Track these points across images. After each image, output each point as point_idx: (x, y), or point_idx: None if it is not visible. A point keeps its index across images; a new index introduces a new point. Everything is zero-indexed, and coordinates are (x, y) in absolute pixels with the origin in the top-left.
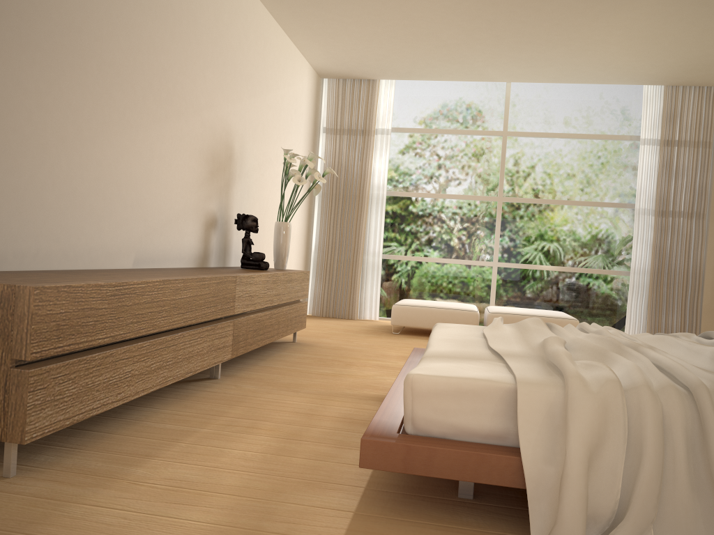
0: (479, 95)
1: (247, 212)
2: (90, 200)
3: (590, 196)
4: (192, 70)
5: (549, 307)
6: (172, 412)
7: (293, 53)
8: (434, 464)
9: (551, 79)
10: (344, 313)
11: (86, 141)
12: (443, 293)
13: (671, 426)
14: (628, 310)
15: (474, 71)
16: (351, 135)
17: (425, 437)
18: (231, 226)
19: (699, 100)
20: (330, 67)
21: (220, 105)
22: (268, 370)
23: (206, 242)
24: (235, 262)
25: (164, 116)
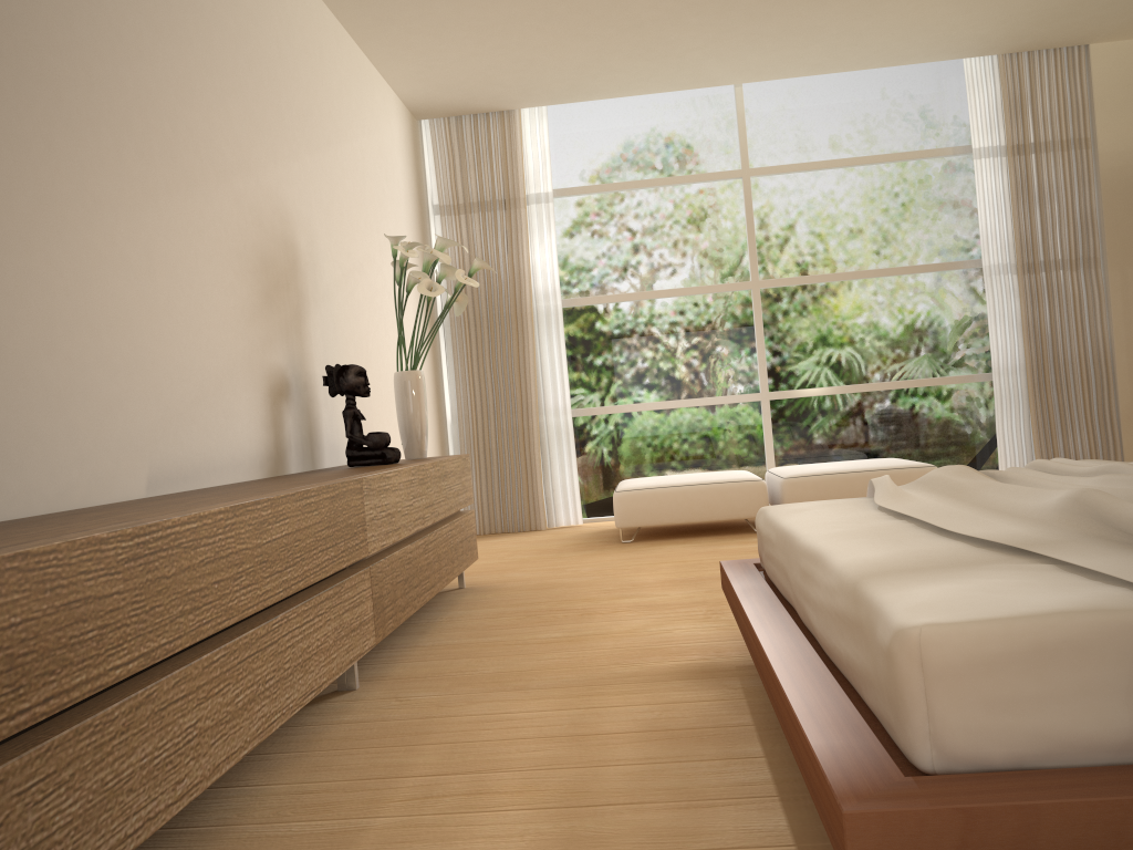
0: (692, 115)
1: (338, 363)
2: (40, 366)
3: (903, 257)
4: (202, 97)
5: (867, 454)
6: (293, 789)
7: (369, 74)
8: (1041, 845)
9: (814, 67)
10: (521, 522)
11: (11, 239)
12: (684, 460)
13: None
14: (999, 438)
15: (684, 70)
16: (486, 212)
17: (978, 774)
18: (315, 393)
19: (1059, 72)
20: (433, 96)
21: (263, 166)
22: (445, 653)
23: (276, 428)
24: (331, 460)
25: (164, 187)
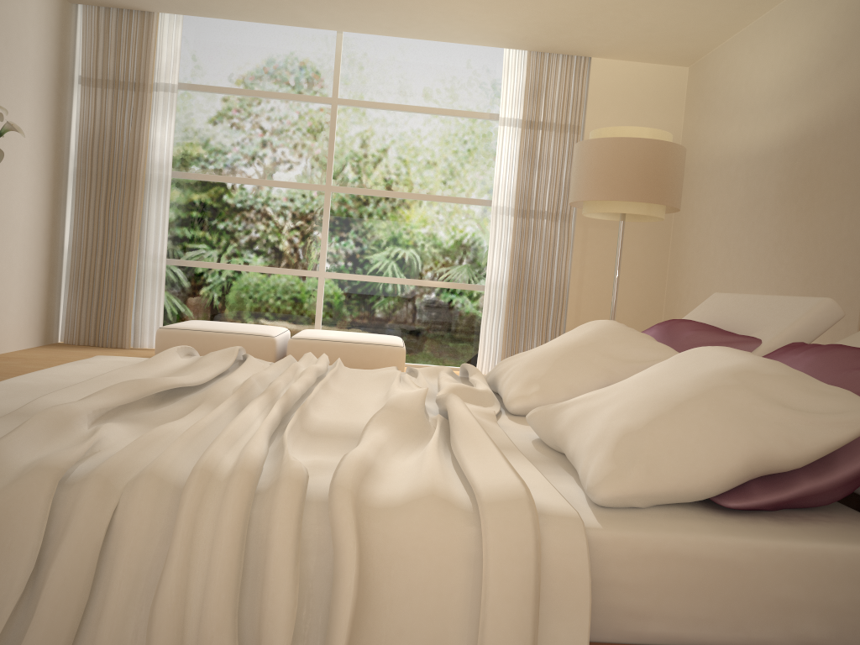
0: (301, 47)
1: None
2: None
3: (441, 188)
4: None
5: (390, 331)
6: None
7: None
8: None
9: (388, 30)
10: (110, 340)
11: None
12: (253, 312)
13: (116, 553)
14: (482, 334)
15: (282, 9)
16: (119, 89)
17: None
18: None
19: (567, 73)
20: None
21: None
22: None
23: None
24: None
25: None
